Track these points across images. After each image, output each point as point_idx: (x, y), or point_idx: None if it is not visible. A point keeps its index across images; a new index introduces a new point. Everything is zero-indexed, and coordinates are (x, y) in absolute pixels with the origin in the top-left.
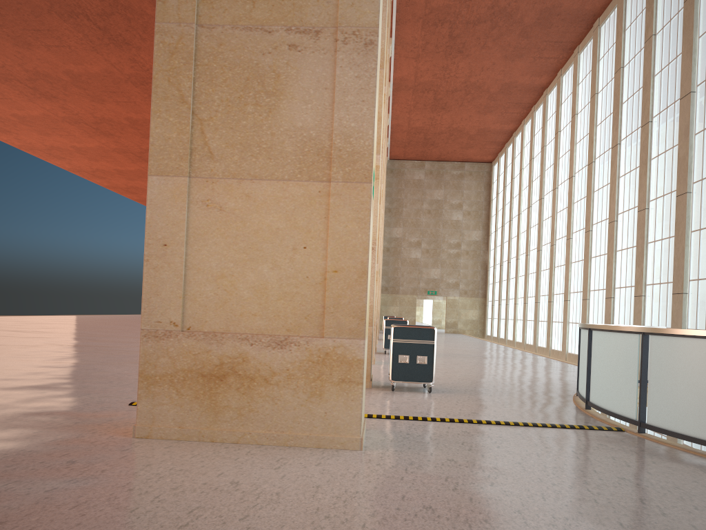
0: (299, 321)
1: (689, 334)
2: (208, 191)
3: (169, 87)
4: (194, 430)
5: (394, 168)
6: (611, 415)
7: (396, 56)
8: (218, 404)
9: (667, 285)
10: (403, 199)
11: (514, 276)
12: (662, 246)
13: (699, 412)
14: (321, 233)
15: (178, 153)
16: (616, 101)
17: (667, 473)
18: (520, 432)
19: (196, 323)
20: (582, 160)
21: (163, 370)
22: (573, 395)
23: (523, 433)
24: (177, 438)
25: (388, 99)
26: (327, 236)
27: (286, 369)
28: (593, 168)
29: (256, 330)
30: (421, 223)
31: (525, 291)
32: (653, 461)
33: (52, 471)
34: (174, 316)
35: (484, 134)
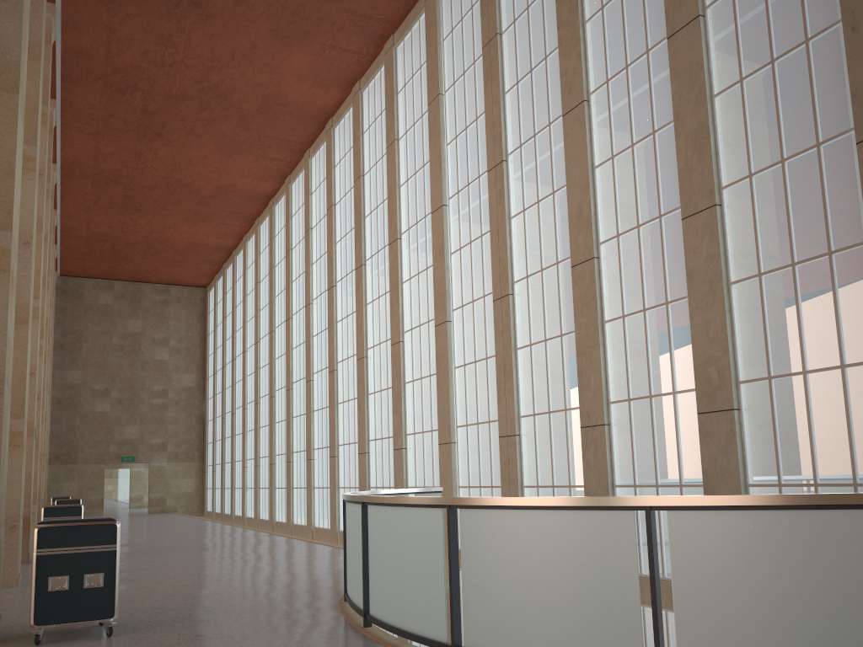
0: None
1: (519, 504)
2: None
3: None
4: None
5: (67, 287)
6: (407, 636)
7: (65, 128)
8: None
9: (432, 433)
10: (83, 330)
11: (241, 431)
12: (423, 386)
13: (544, 624)
14: None
15: None
16: (357, 214)
17: None
18: None
19: None
20: (320, 284)
21: None
22: (339, 601)
23: None
24: None
25: (54, 188)
26: None
27: None
28: (335, 293)
29: None
30: (110, 364)
31: (256, 450)
32: None
33: None
34: None
35: (195, 249)
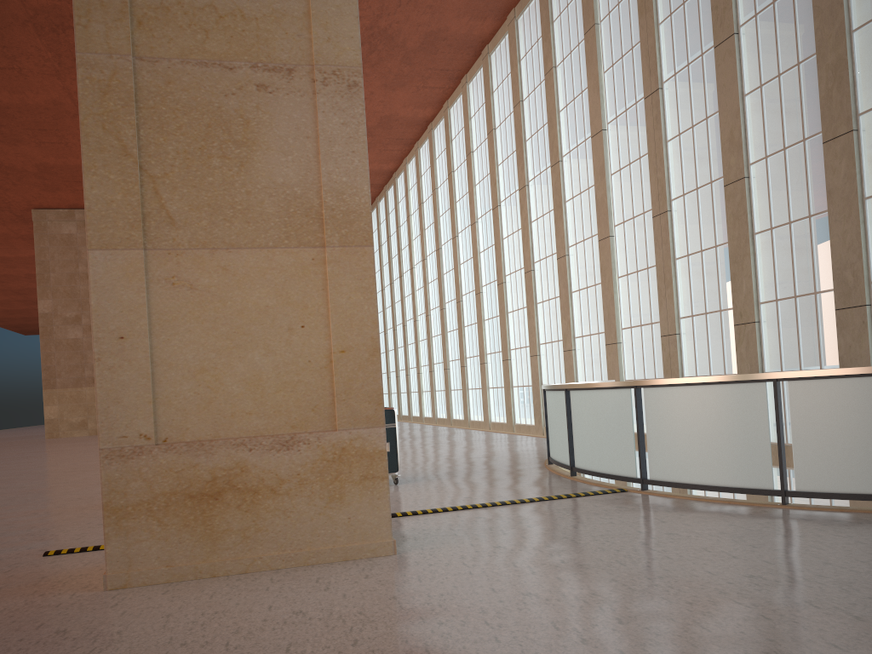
0: (305, 415)
1: (686, 382)
2: (172, 266)
3: (105, 135)
4: (187, 566)
5: None
6: (606, 477)
7: None
8: (216, 529)
9: (599, 336)
10: None
11: (413, 341)
12: (589, 295)
13: (705, 459)
14: (320, 308)
15: (127, 220)
16: (518, 138)
17: (701, 521)
18: (534, 508)
19: (174, 432)
20: (484, 204)
21: (136, 498)
22: (544, 465)
23: (538, 509)
24: (166, 581)
25: None
26: (327, 311)
27: (296, 474)
28: (500, 212)
29: (254, 431)
30: None
31: (430, 357)
32: (680, 513)
33: (51, 646)
34: (144, 427)
35: None
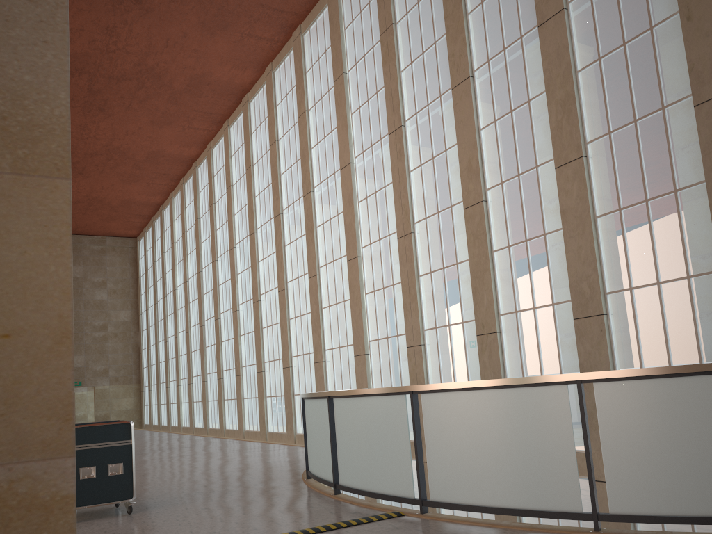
0: None
1: (473, 386)
2: None
3: None
4: None
5: None
6: (378, 497)
7: None
8: None
9: (348, 348)
10: None
11: (174, 356)
12: (338, 310)
13: (498, 476)
14: None
15: None
16: (274, 172)
17: None
18: None
19: None
20: (242, 231)
21: None
22: (302, 479)
23: None
24: None
25: None
26: None
27: None
28: (256, 237)
29: None
30: None
31: (189, 371)
32: None
33: None
34: None
35: (128, 205)
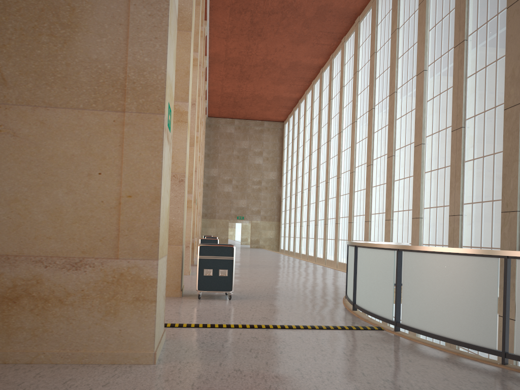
0: (94, 244)
1: (434, 250)
2: (1, 117)
3: None
4: None
5: (211, 123)
6: (373, 316)
7: (211, 36)
8: (11, 326)
9: (408, 212)
10: (218, 147)
11: (300, 205)
12: (405, 183)
13: (443, 314)
14: (116, 160)
15: None
16: (371, 77)
17: (422, 371)
18: (301, 335)
19: None
20: (347, 120)
21: None
22: (343, 298)
23: (303, 336)
24: None
25: (205, 69)
26: (121, 163)
27: (81, 290)
28: (356, 125)
29: (51, 252)
30: (232, 166)
31: (308, 216)
32: (410, 359)
33: None
34: None
35: (278, 100)
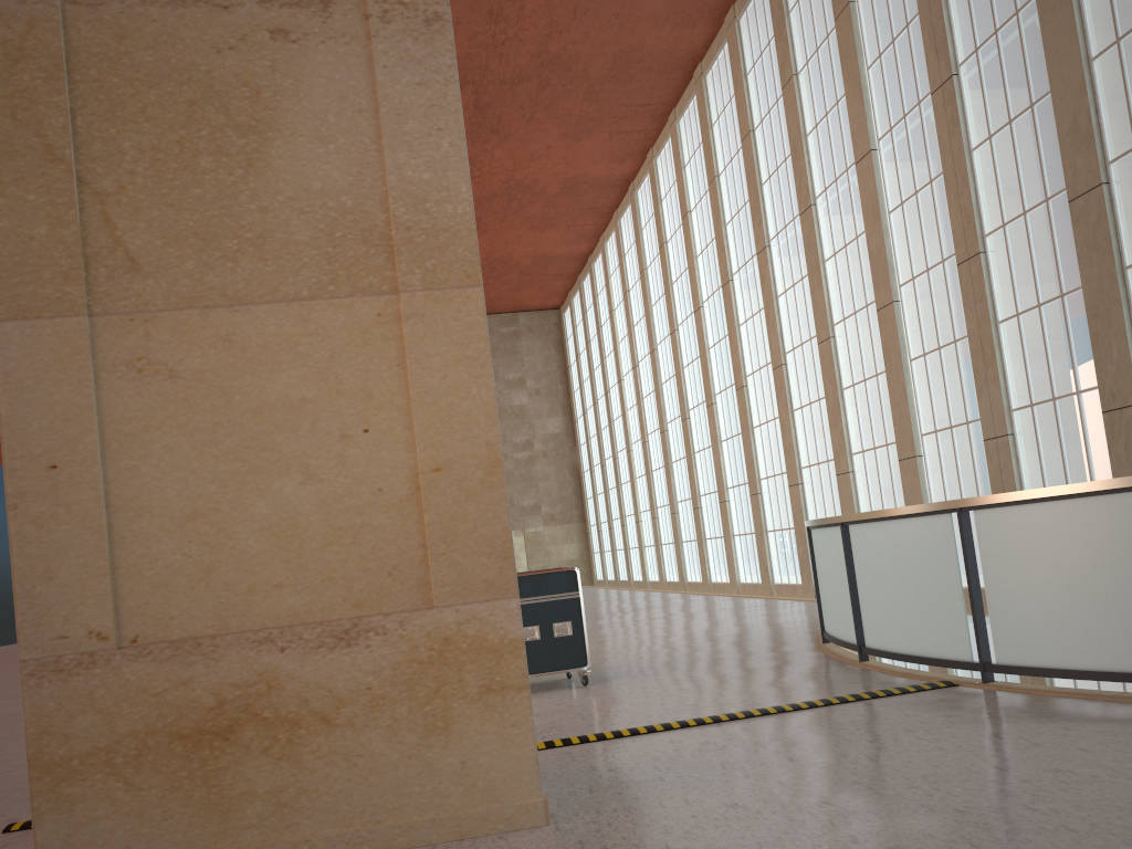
0: (378, 584)
1: (1051, 495)
2: (138, 340)
3: (16, 130)
4: None
5: None
6: (920, 662)
7: None
8: (227, 793)
9: (887, 448)
10: None
11: (628, 478)
12: (868, 390)
13: (1096, 625)
14: (396, 397)
15: (58, 267)
16: (751, 183)
17: (1109, 743)
18: (800, 722)
19: (149, 625)
20: (711, 281)
21: (86, 744)
22: (816, 644)
23: (807, 724)
24: None
25: None
26: (408, 401)
27: (366, 688)
28: (732, 289)
29: (288, 617)
30: None
31: (652, 499)
32: (1064, 726)
33: None
34: (97, 618)
35: (544, 263)
